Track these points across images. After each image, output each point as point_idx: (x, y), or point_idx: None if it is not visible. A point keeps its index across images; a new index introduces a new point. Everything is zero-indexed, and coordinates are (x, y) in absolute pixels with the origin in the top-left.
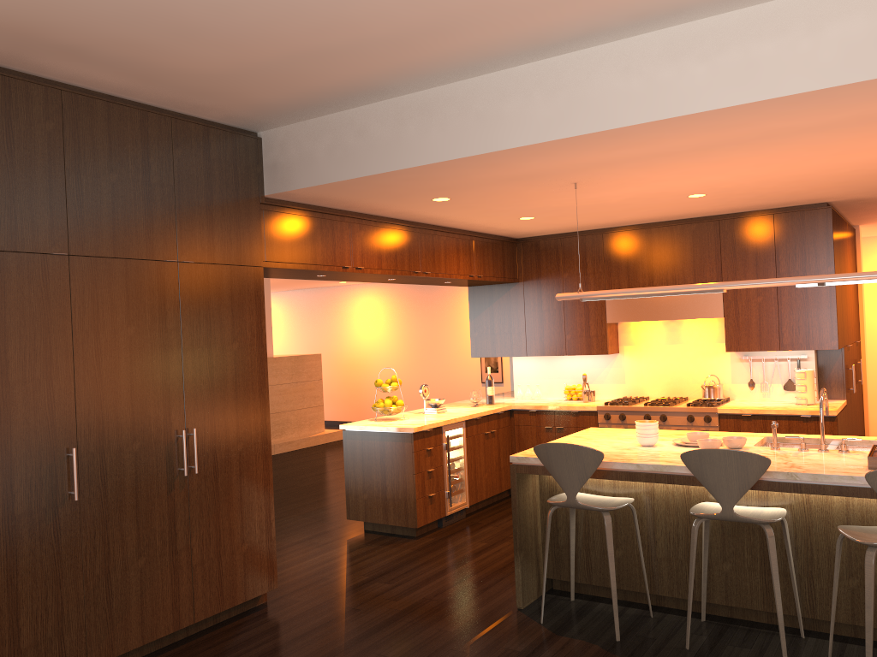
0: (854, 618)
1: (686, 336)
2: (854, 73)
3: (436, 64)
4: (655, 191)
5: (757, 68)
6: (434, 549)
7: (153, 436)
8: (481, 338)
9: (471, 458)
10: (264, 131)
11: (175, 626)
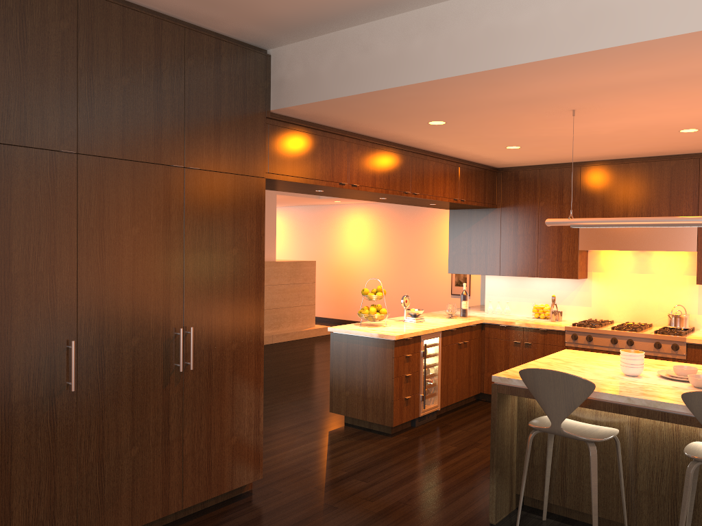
0: None
1: (655, 267)
2: None
3: None
4: (650, 123)
5: None
6: (408, 449)
7: (152, 333)
8: (458, 256)
9: (444, 366)
10: (273, 48)
11: (164, 512)
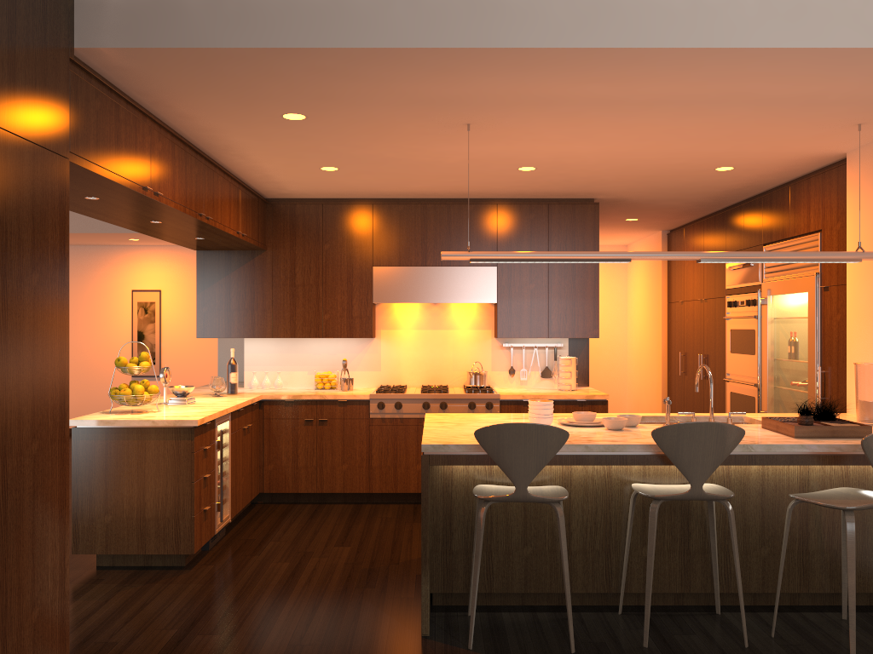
0: (764, 586)
1: (448, 322)
2: None
3: None
4: (509, 154)
5: (809, 13)
6: (230, 579)
7: None
8: (212, 314)
9: (234, 460)
10: None
11: None
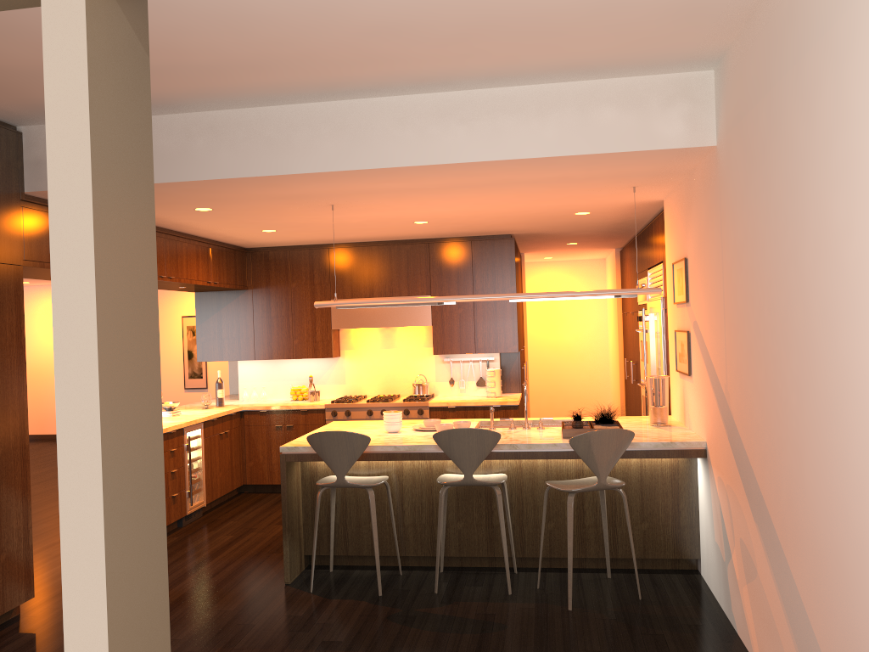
0: (551, 552)
1: (399, 341)
2: (567, 148)
3: (237, 92)
4: (392, 216)
5: (502, 135)
6: (183, 546)
7: None
8: (208, 342)
9: (208, 458)
10: (25, 126)
11: None
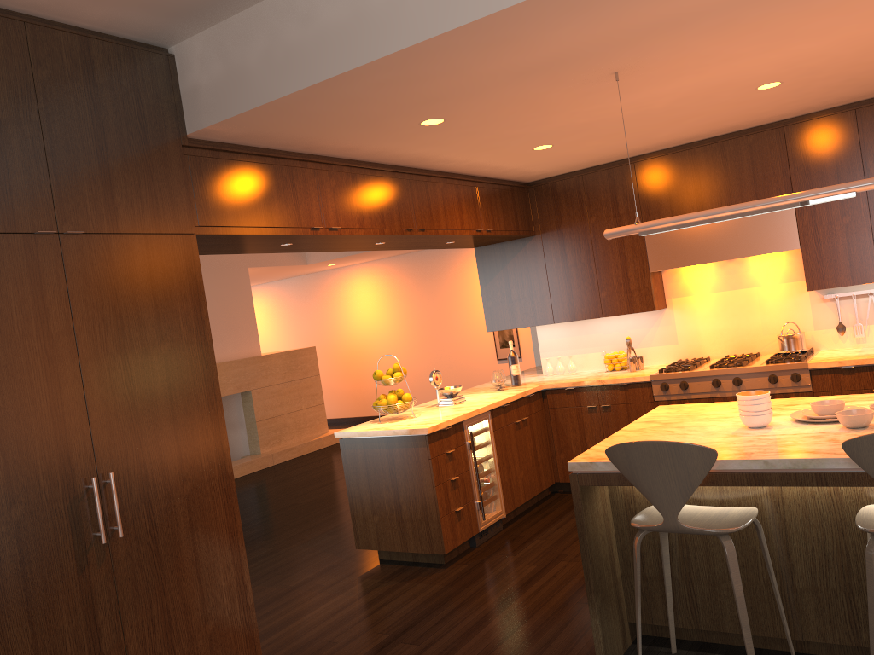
0: None
1: (750, 278)
2: None
3: None
4: (719, 81)
5: None
6: (470, 582)
7: (45, 493)
8: (497, 307)
9: (502, 456)
10: (176, 44)
11: None
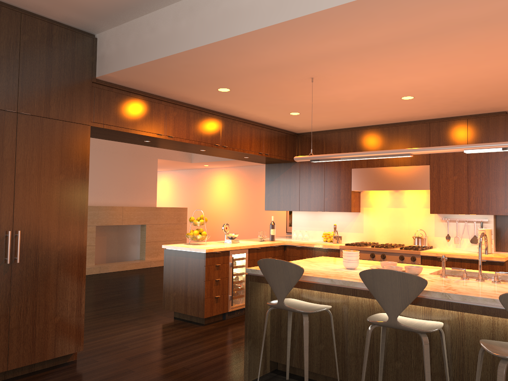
0: None
1: (405, 202)
2: None
3: None
4: (375, 90)
5: None
6: (211, 333)
7: None
8: (271, 198)
9: None
10: (98, 33)
11: None
